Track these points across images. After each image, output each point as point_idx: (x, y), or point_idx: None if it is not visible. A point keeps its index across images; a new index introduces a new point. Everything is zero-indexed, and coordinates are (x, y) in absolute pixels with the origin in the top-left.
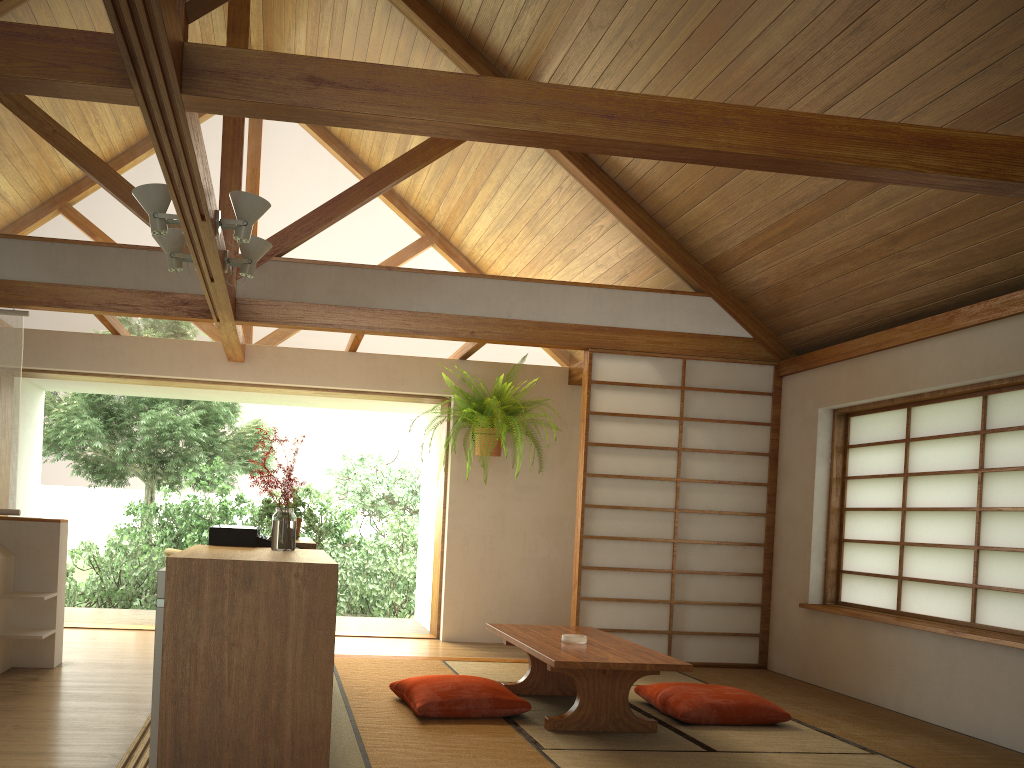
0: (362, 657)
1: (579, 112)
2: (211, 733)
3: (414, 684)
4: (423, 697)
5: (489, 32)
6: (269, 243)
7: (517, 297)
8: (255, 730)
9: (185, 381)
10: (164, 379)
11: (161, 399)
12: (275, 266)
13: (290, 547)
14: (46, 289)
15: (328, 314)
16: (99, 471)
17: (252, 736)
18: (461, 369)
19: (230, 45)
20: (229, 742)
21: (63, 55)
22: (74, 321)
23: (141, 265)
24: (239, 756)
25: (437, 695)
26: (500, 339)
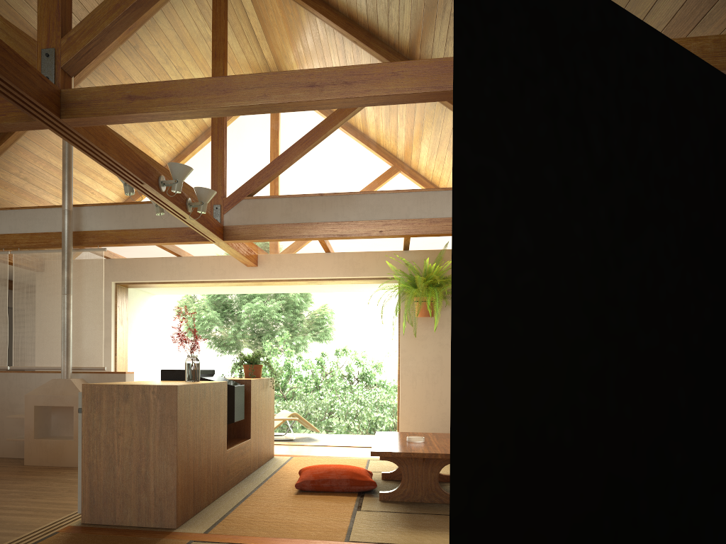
0: (314, 457)
1: (292, 86)
2: (109, 487)
3: (304, 469)
4: (302, 477)
5: (377, 24)
6: (213, 190)
7: (412, 203)
8: (133, 486)
9: (222, 282)
10: (210, 282)
11: (257, 295)
12: (247, 203)
13: (194, 379)
14: (114, 233)
15: (282, 230)
16: (223, 345)
17: (132, 489)
18: (405, 257)
19: (214, 67)
20: (119, 492)
21: (2, 109)
22: (149, 251)
23: (167, 212)
24: (125, 501)
25: (312, 476)
26: (401, 234)
